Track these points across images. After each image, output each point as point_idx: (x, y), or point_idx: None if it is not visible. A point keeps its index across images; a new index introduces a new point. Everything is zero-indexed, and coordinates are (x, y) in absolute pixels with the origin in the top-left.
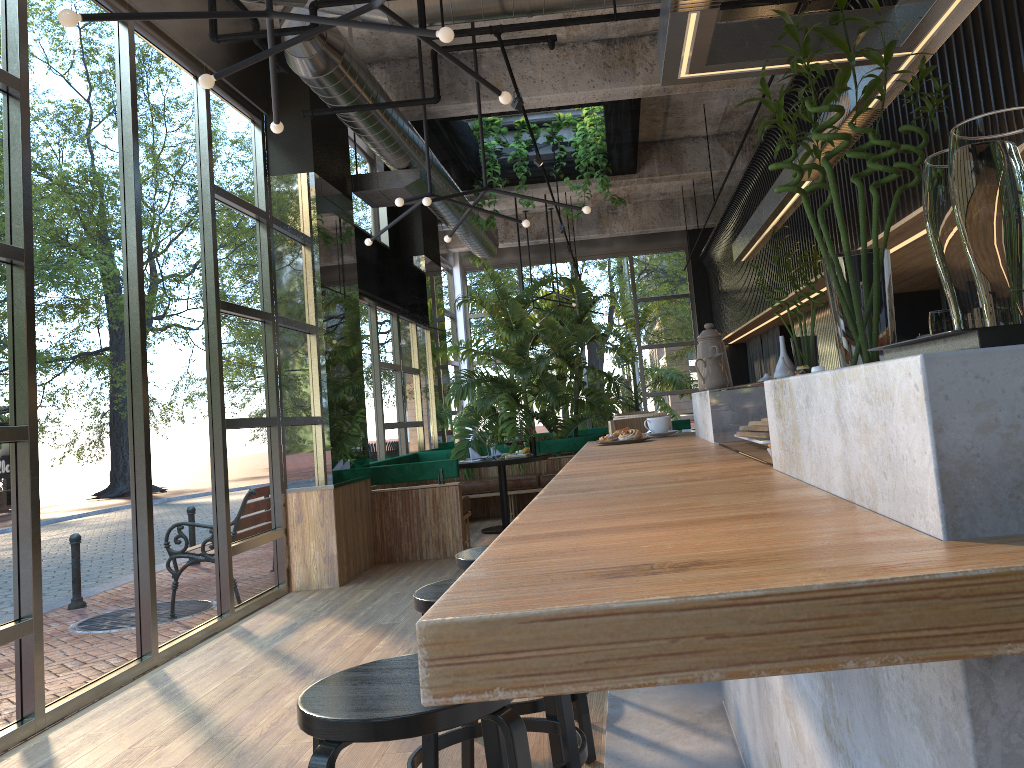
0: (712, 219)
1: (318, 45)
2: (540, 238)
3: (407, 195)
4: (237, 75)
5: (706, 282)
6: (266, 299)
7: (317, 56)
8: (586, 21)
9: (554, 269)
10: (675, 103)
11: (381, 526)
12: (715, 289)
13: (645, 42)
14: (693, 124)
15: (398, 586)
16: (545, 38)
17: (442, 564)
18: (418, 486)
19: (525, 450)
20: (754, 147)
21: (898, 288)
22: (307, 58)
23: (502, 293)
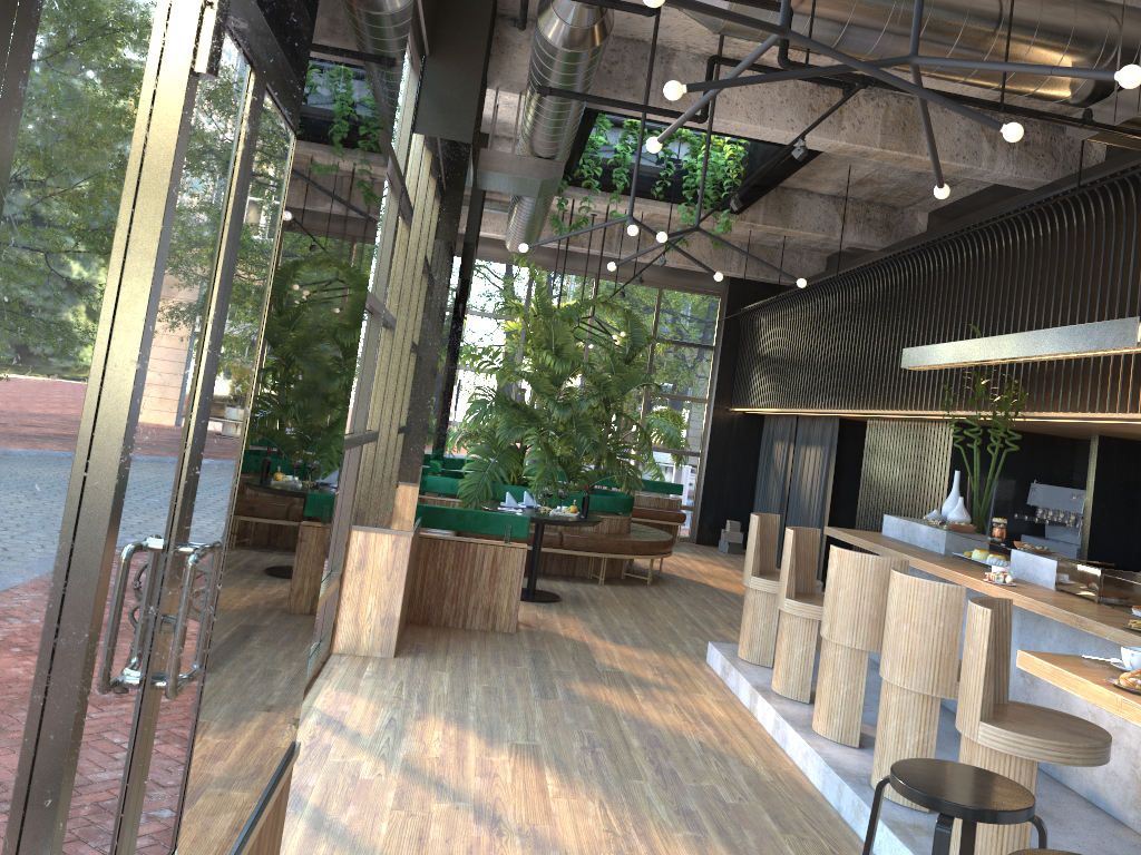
0: (765, 273)
1: (597, 16)
2: (572, 244)
3: (533, 188)
4: (427, 4)
5: (737, 339)
6: (380, 285)
7: (589, 29)
8: (969, 102)
9: (571, 281)
10: (823, 156)
11: (423, 579)
12: (751, 351)
13: (859, 94)
14: (820, 180)
15: (476, 673)
16: (842, 84)
17: (500, 643)
18: (478, 540)
19: (574, 509)
20: (869, 221)
21: (1033, 430)
22: (578, 28)
23: (544, 307)
